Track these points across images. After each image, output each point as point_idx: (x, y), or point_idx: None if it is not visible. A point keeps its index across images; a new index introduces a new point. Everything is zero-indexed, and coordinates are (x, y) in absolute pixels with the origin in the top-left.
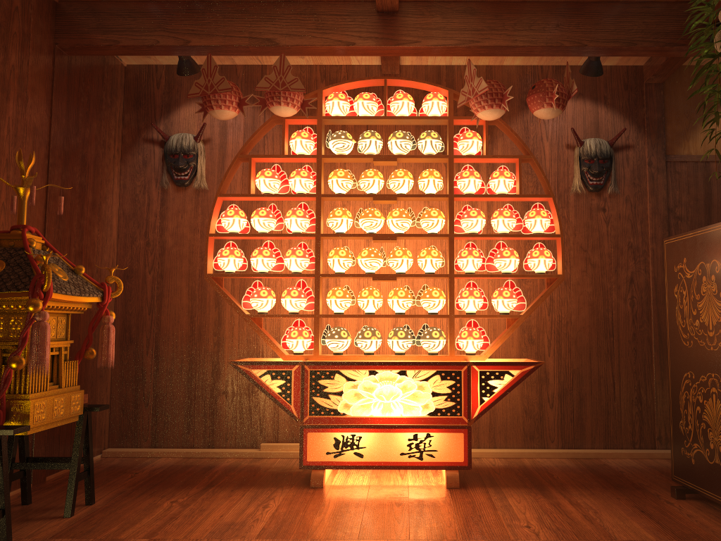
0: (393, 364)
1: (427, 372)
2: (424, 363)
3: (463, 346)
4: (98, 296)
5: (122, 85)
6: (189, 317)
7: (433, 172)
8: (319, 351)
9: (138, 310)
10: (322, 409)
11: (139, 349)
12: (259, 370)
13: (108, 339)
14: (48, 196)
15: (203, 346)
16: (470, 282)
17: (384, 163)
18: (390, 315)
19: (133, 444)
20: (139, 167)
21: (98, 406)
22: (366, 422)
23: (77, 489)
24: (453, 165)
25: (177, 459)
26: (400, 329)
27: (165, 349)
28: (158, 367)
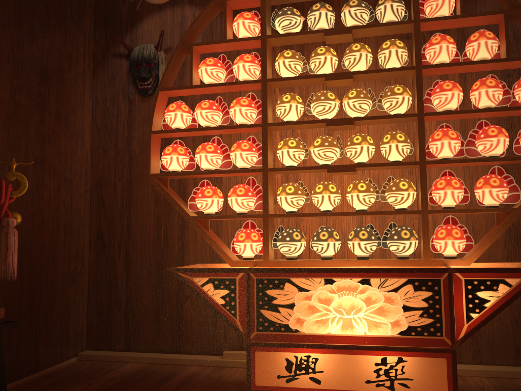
0: (353, 271)
1: (395, 281)
2: (391, 269)
3: (441, 248)
4: None
5: (91, 5)
6: (156, 222)
7: (395, 41)
8: (269, 255)
9: (110, 217)
10: (271, 324)
11: (112, 255)
12: (200, 279)
13: (7, 246)
14: None
15: (169, 251)
16: (446, 171)
17: (338, 39)
18: (349, 213)
19: (108, 346)
20: (109, 81)
21: None
22: (323, 341)
23: None
24: (419, 30)
25: (143, 365)
26: (362, 229)
27: (134, 255)
28: (129, 272)
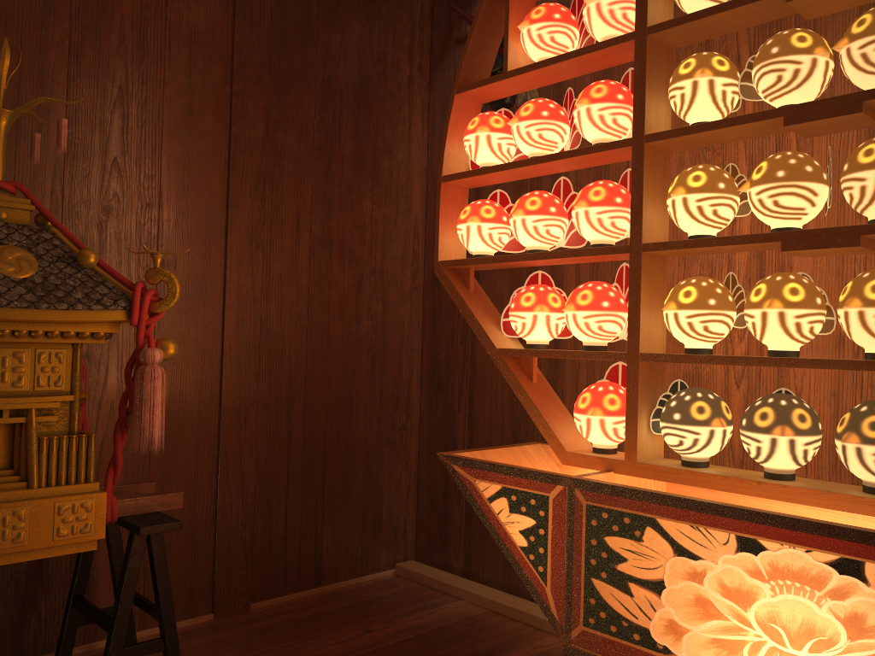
0: (815, 531)
1: None
2: None
3: None
4: (113, 310)
5: None
6: None
7: None
8: (639, 451)
9: (448, 335)
10: (612, 619)
11: (450, 403)
12: (488, 485)
13: (141, 397)
14: (233, 147)
15: None
16: None
17: None
18: (837, 363)
19: (442, 561)
20: (450, 90)
21: (143, 526)
22: None
23: (241, 646)
24: None
25: (475, 612)
26: (874, 409)
27: (480, 406)
28: (472, 436)
